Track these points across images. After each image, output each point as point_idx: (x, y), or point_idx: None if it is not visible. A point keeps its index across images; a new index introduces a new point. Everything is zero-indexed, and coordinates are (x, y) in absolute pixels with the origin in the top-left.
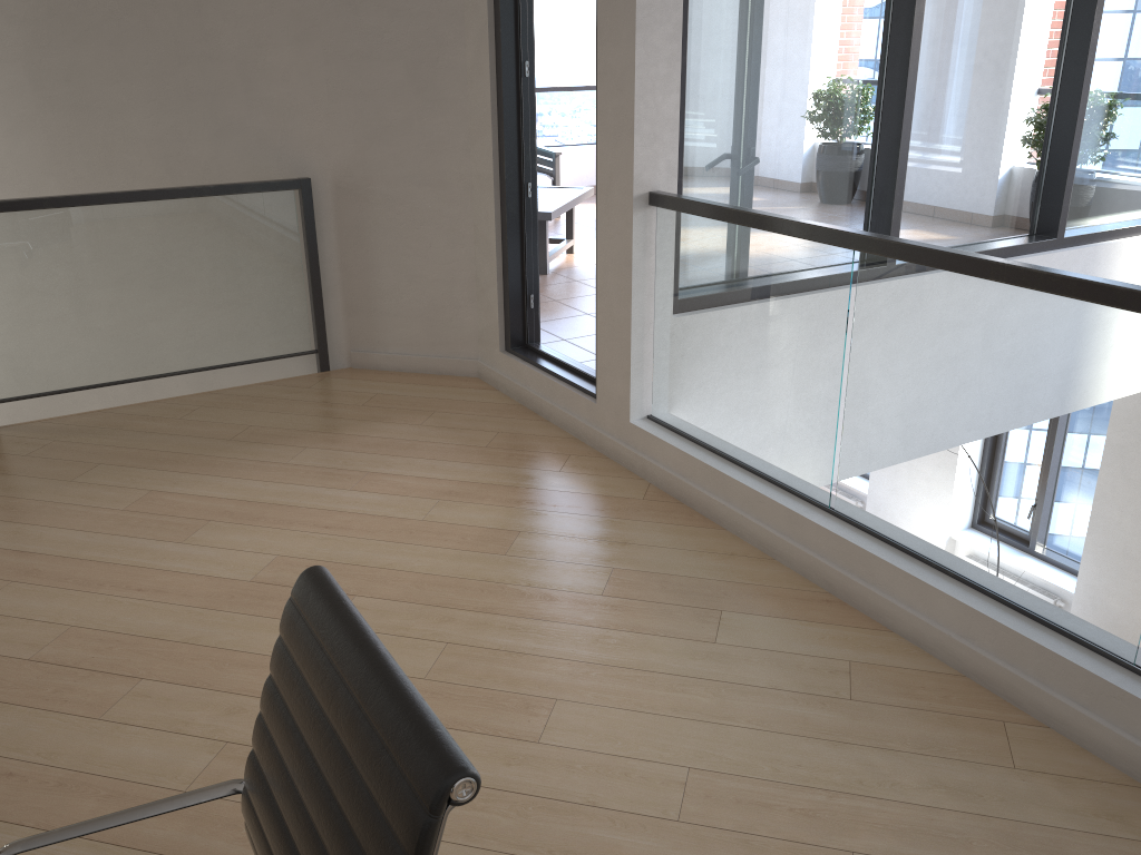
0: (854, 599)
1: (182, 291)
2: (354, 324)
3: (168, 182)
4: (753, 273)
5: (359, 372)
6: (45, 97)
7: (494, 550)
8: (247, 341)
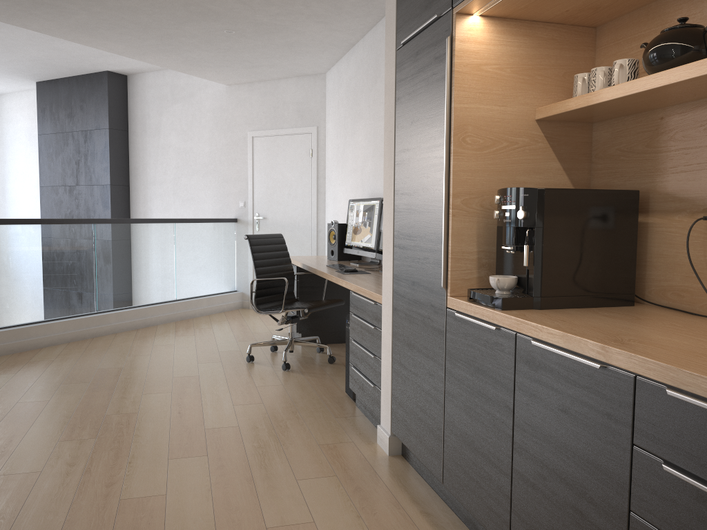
0: (25, 348)
1: None
2: None
3: None
4: None
5: None
6: None
7: None
8: None
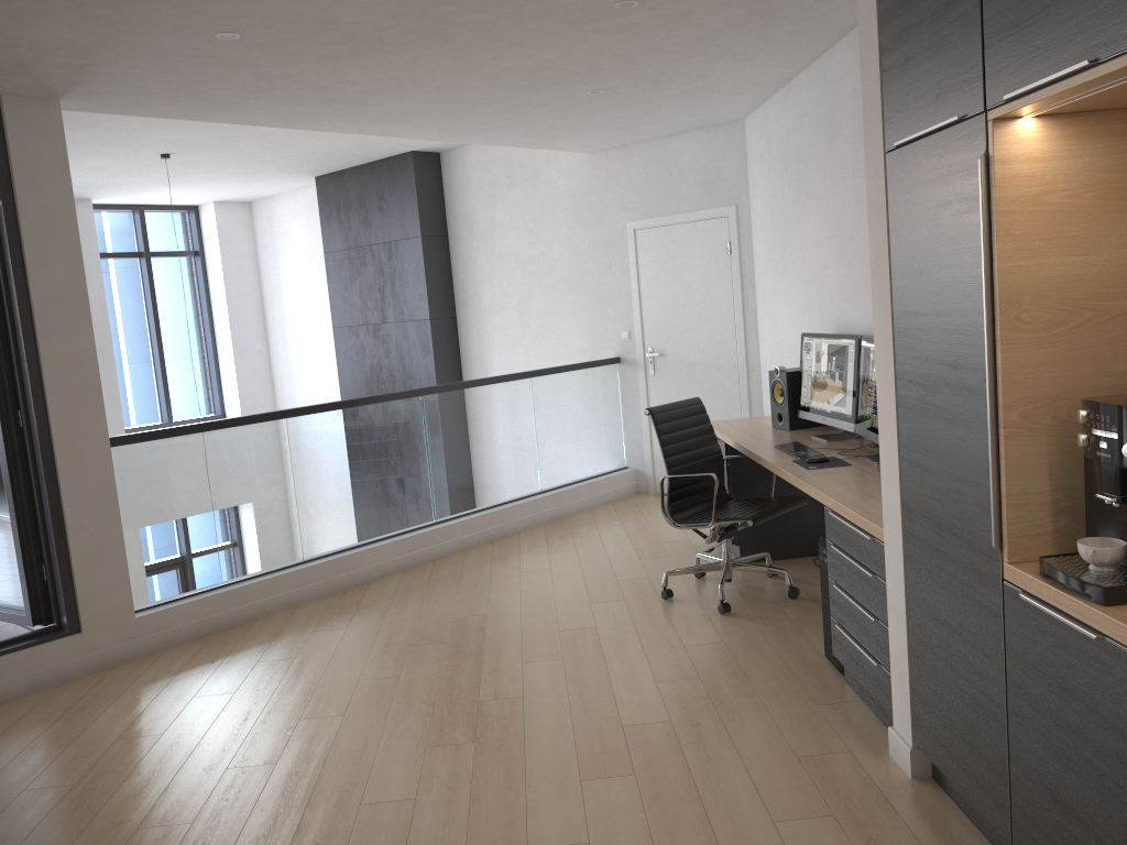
0: (349, 583)
1: None
2: None
3: None
4: (216, 458)
5: None
6: None
7: (288, 661)
8: None
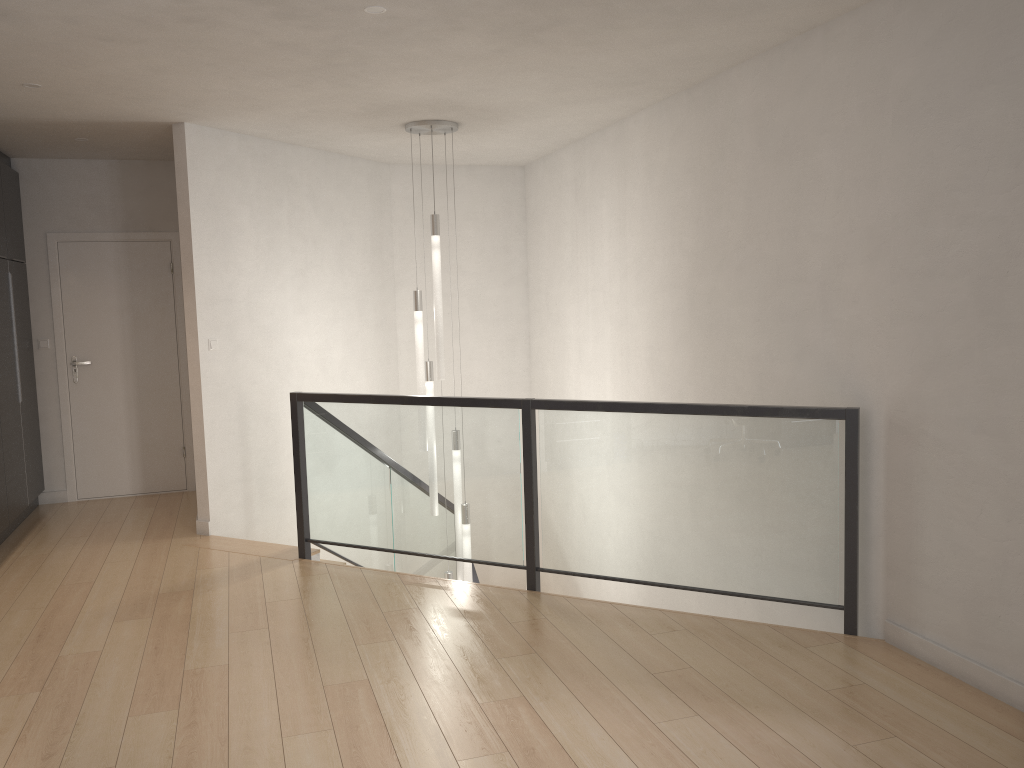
0: None
1: (704, 506)
2: (892, 588)
3: (759, 398)
4: None
5: (884, 648)
6: (694, 317)
7: None
8: (764, 574)
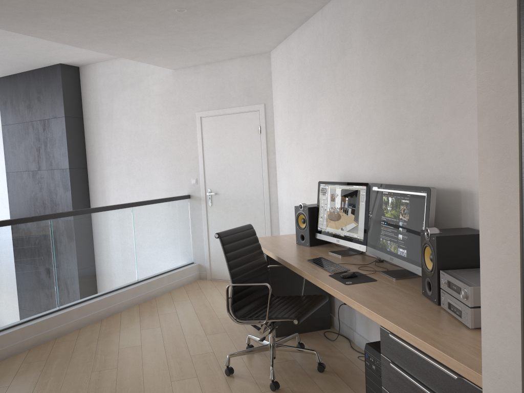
0: None
1: None
2: None
3: None
4: None
5: None
6: None
7: None
8: None
